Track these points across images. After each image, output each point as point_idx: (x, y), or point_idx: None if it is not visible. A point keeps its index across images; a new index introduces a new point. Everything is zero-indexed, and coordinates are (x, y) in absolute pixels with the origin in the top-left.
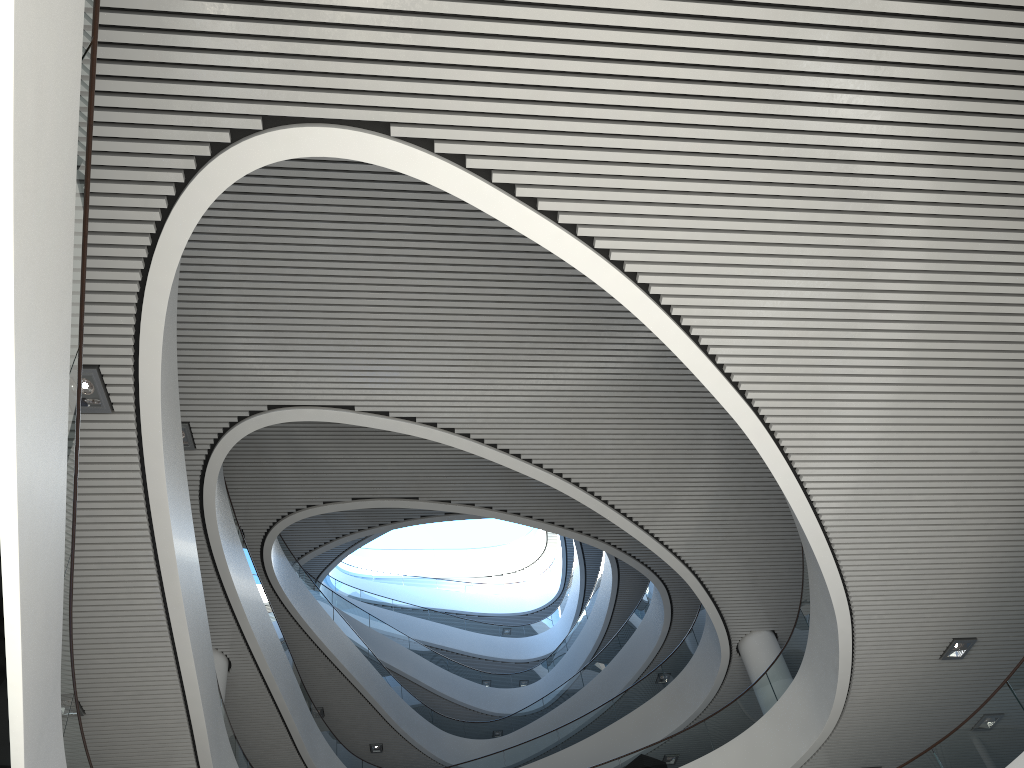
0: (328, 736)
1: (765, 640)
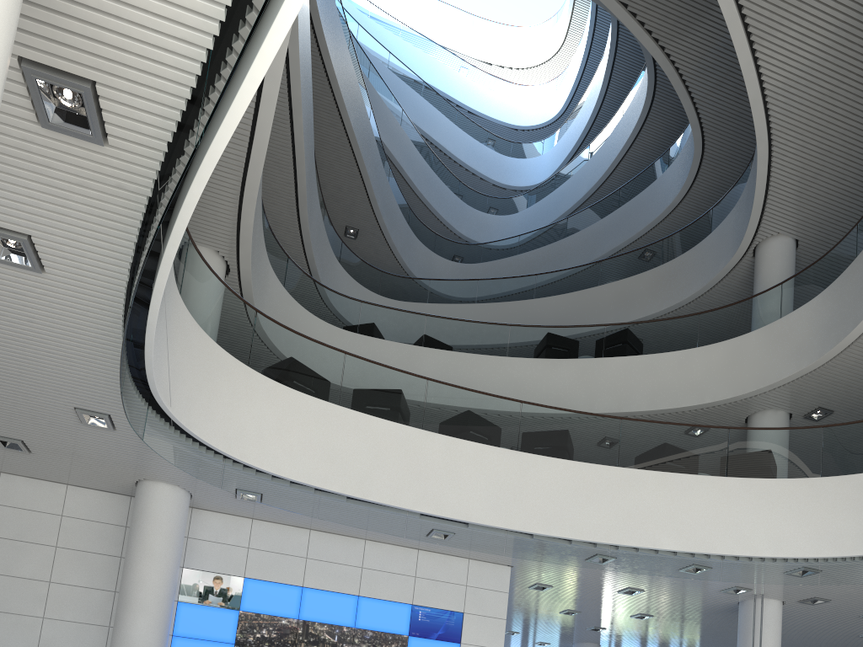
0: (319, 201)
1: (787, 249)
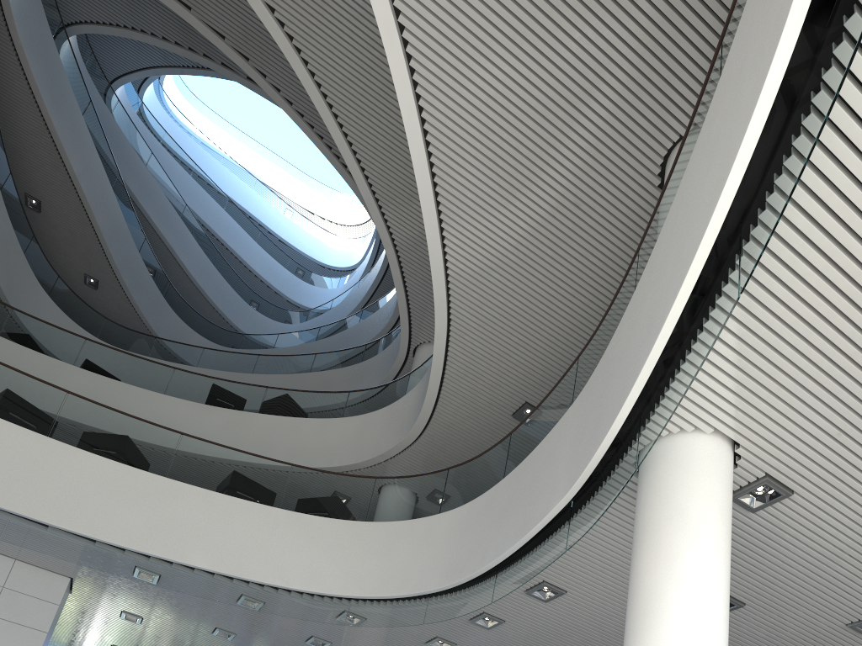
0: (21, 225)
1: None
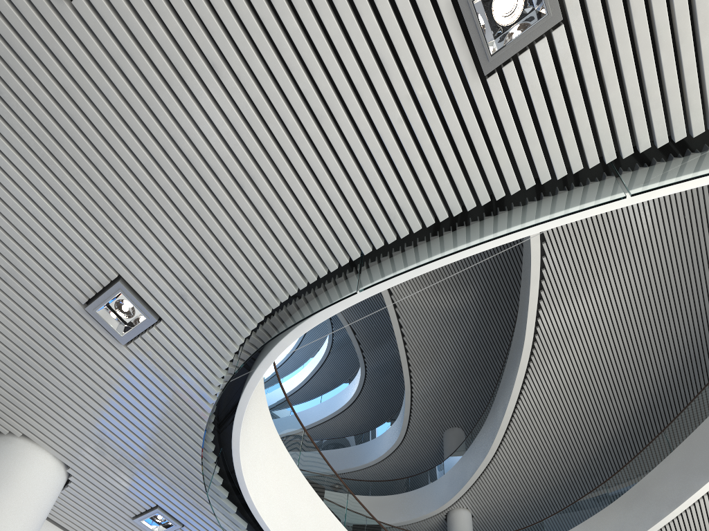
0: None
1: (470, 519)
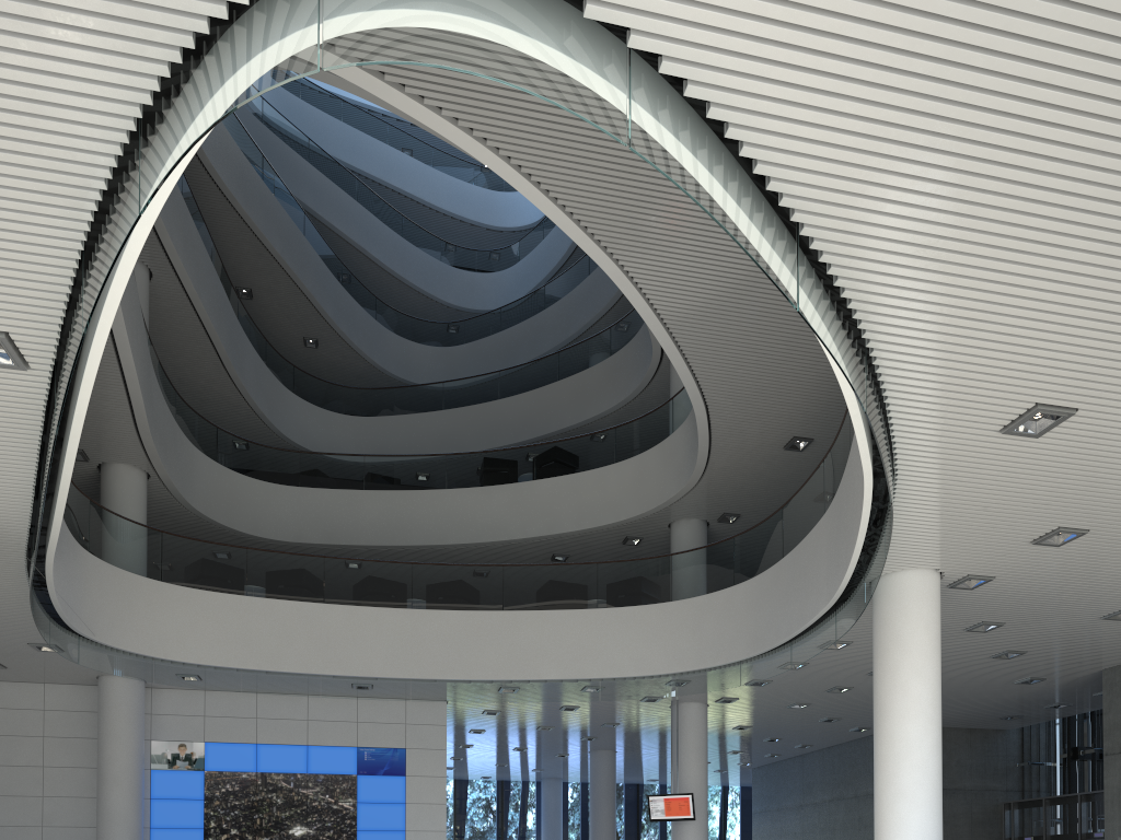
0: (257, 339)
1: None
